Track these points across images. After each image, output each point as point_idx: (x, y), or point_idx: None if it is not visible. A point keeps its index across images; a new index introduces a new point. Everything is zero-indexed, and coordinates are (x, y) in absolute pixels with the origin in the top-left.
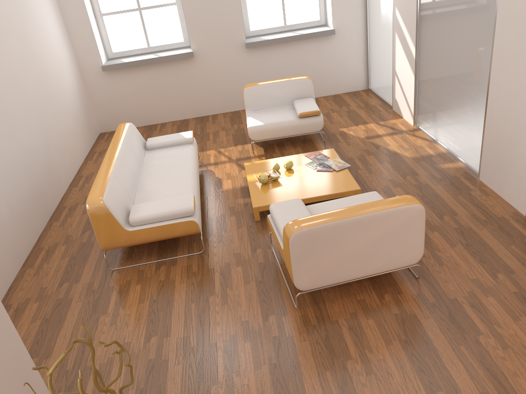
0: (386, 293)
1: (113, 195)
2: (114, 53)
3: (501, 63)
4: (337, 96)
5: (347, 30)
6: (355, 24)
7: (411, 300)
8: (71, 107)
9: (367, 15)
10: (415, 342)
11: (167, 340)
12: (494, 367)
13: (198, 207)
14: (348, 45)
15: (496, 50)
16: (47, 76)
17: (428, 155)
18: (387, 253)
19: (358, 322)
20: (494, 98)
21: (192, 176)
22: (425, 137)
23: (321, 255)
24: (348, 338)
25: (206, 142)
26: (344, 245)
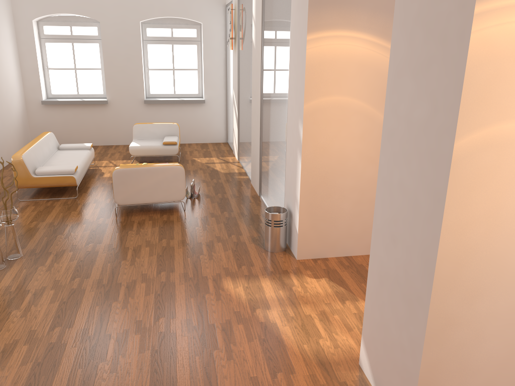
0: (165, 214)
1: (28, 157)
2: (52, 94)
3: (253, 116)
4: (204, 144)
5: (214, 102)
6: (219, 99)
7: (175, 217)
8: (14, 122)
9: (227, 94)
10: (166, 227)
11: (42, 222)
12: (195, 234)
13: (79, 173)
14: (214, 111)
15: (252, 109)
16: (2, 98)
17: (233, 172)
18: (165, 191)
19: (144, 221)
20: (252, 135)
21: (82, 161)
22: (239, 165)
23: (129, 185)
24: (135, 225)
25: (104, 157)
26: (142, 182)
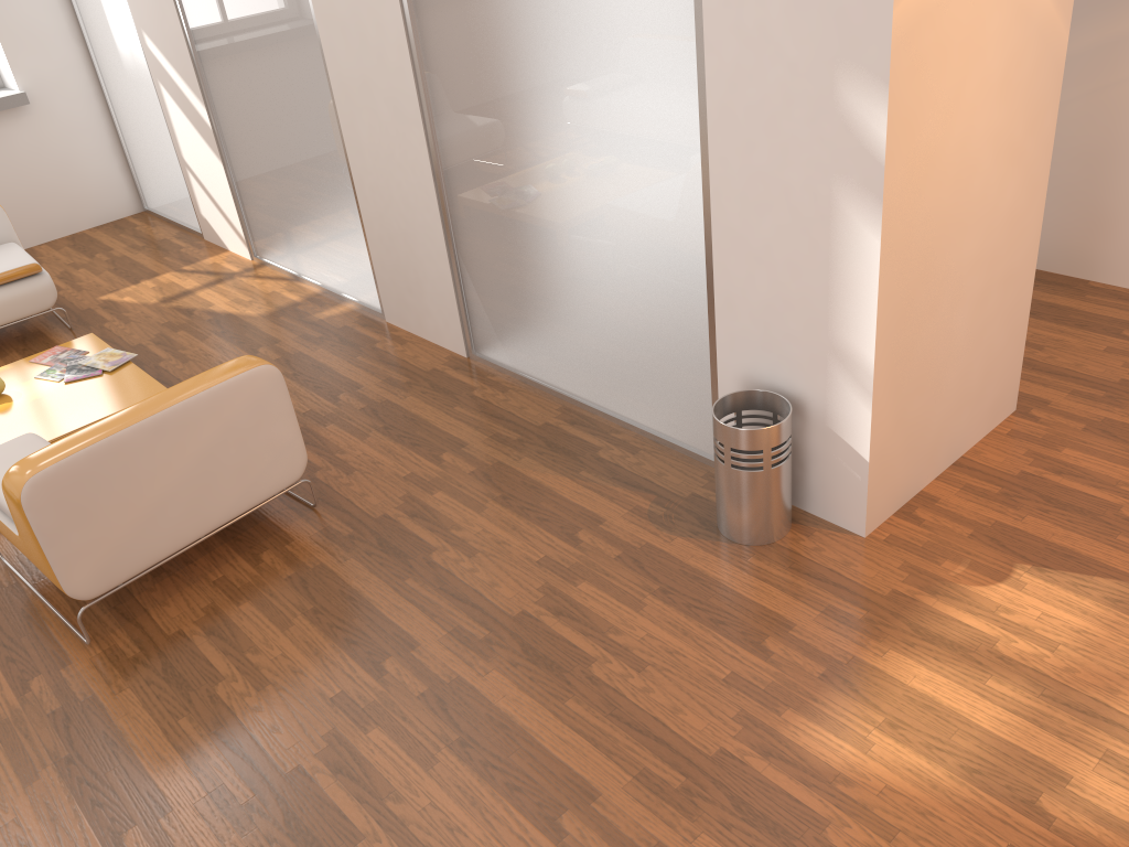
0: (264, 550)
1: None
2: None
3: (350, 106)
4: (79, 237)
5: (57, 92)
6: (70, 78)
7: (311, 545)
8: None
9: (91, 57)
10: (332, 605)
11: None
12: (463, 588)
13: None
14: (68, 124)
15: (336, 83)
16: None
17: (291, 304)
18: (240, 473)
19: (223, 616)
20: (361, 170)
21: None
22: (279, 274)
23: (105, 513)
24: (209, 650)
25: None
26: (148, 479)
